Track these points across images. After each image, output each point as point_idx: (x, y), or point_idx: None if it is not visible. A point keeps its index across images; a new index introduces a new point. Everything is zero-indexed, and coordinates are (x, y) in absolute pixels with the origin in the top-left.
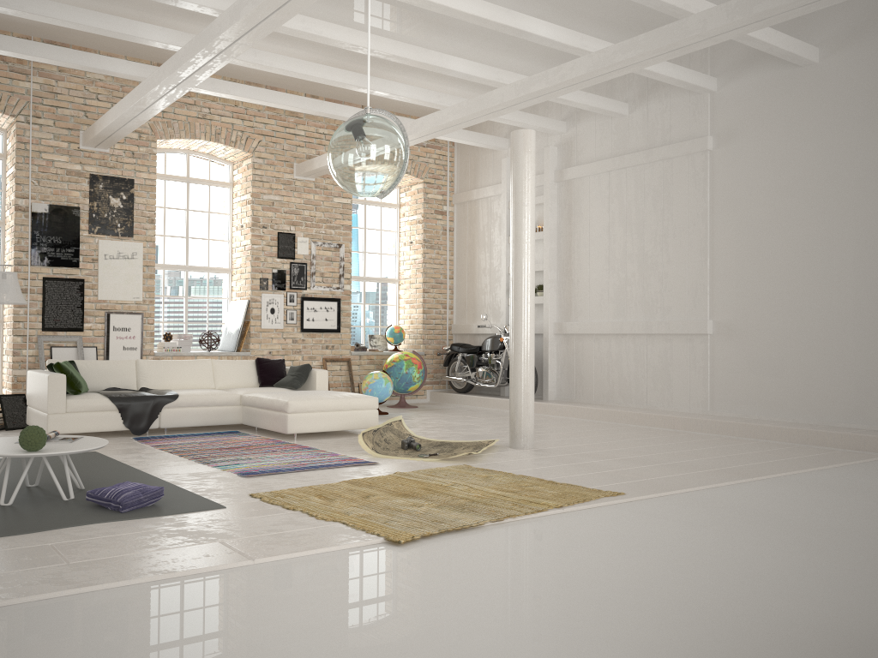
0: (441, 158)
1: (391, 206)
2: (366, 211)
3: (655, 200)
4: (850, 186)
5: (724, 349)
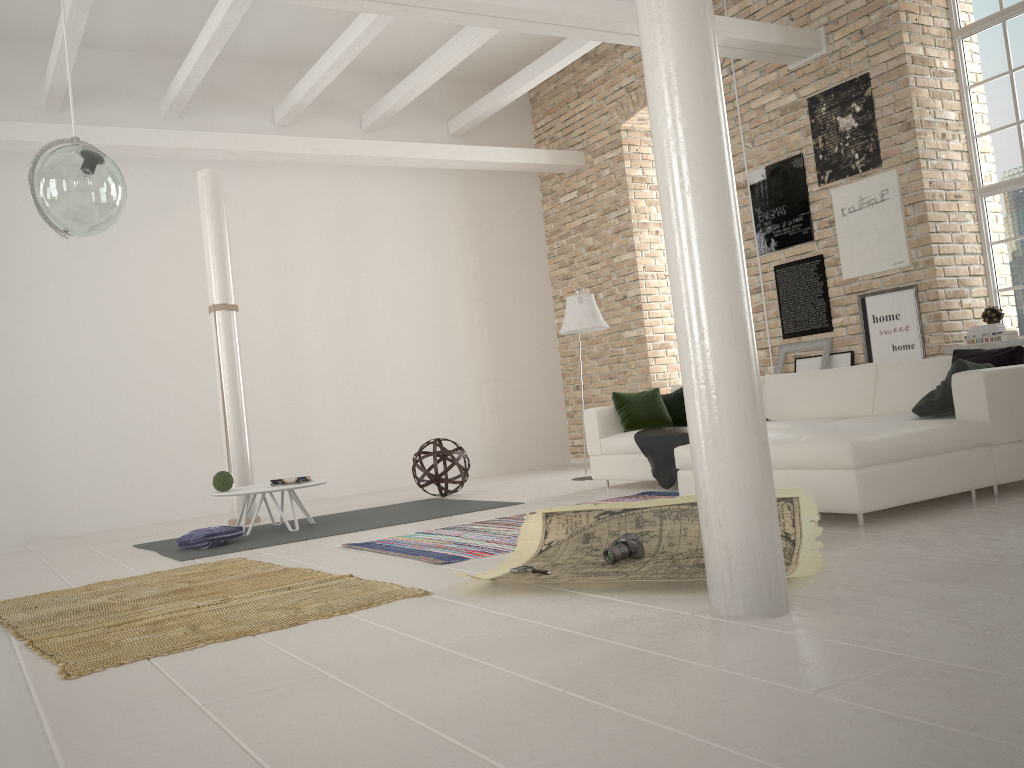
0: None
1: None
2: None
3: None
4: None
5: None
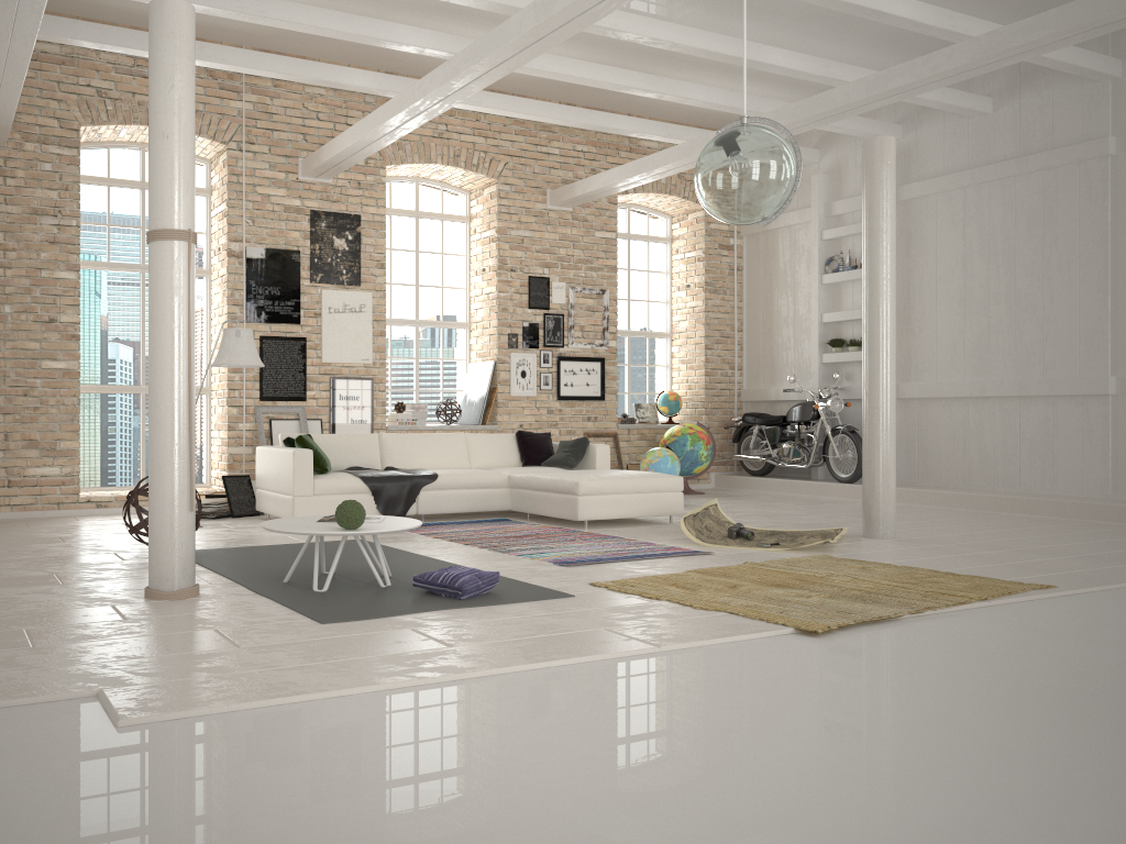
0: None
1: (660, 241)
2: (630, 247)
3: (1031, 223)
4: None
5: None
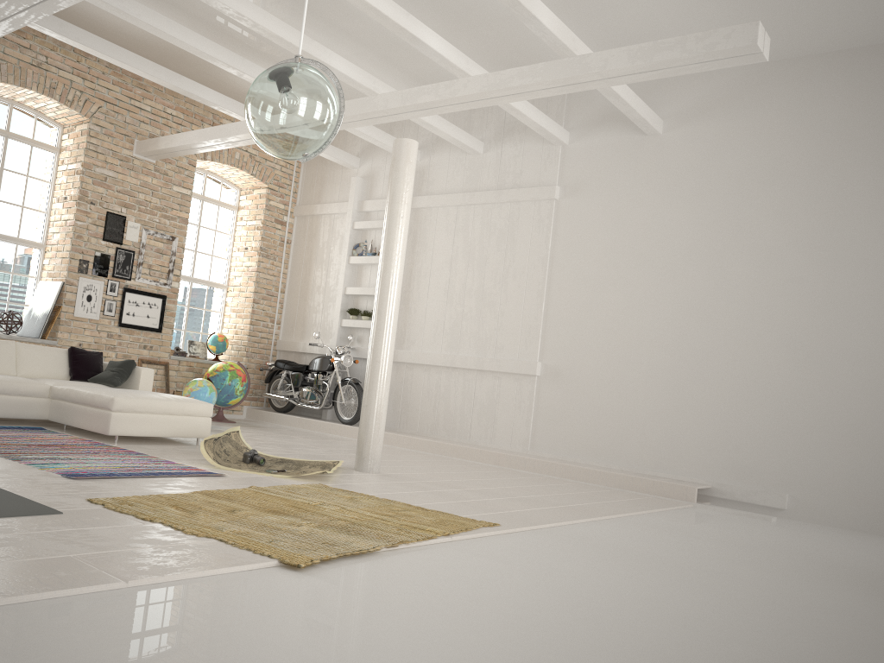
0: (288, 166)
1: (229, 208)
2: (203, 207)
3: (499, 240)
4: (678, 251)
5: (550, 391)
